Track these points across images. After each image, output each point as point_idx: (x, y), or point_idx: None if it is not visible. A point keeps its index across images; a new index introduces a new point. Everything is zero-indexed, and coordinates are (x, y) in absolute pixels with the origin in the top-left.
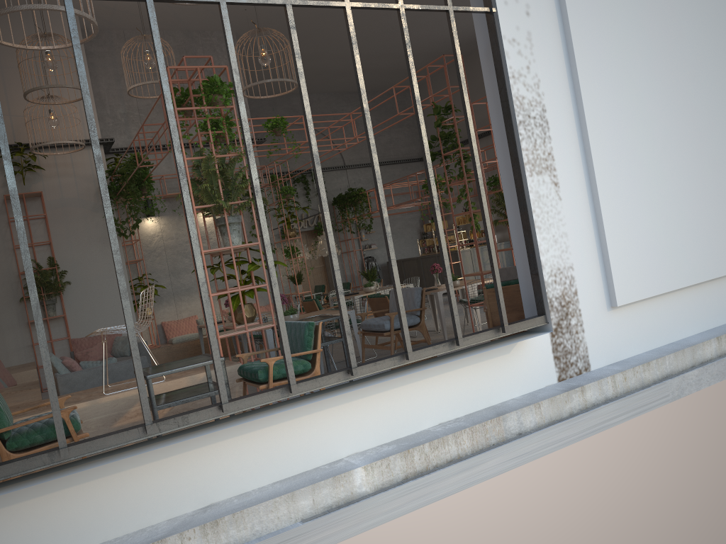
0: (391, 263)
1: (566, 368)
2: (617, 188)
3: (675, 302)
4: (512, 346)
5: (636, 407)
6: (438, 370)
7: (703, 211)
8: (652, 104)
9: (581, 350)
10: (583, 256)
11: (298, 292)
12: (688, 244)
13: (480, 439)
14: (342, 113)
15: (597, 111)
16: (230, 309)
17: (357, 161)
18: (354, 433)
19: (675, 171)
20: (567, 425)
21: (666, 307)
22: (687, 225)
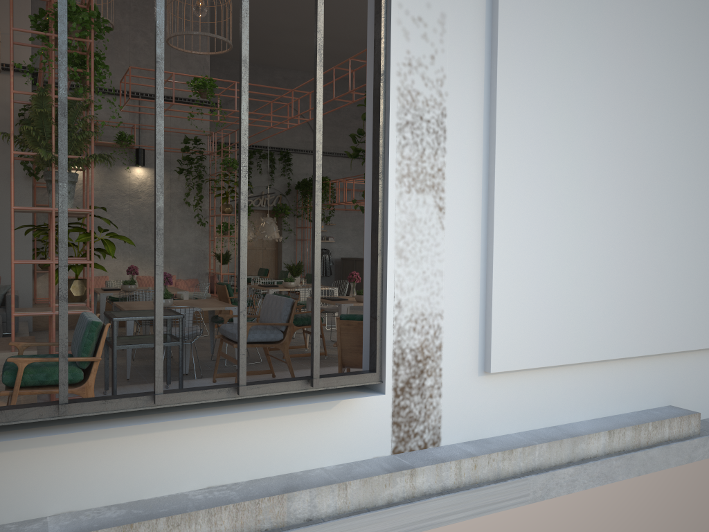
0: (155, 271)
1: (406, 439)
2: (521, 229)
3: (570, 377)
4: (337, 401)
5: (480, 505)
6: (221, 417)
7: (627, 275)
8: (588, 136)
9: (432, 419)
10: (460, 304)
11: (221, 272)
12: (600, 312)
13: (248, 521)
14: (283, 88)
15: (513, 130)
16: (131, 278)
17: (331, 149)
18: (72, 484)
19: (601, 222)
20: (378, 517)
21: (557, 382)
22: (603, 289)
